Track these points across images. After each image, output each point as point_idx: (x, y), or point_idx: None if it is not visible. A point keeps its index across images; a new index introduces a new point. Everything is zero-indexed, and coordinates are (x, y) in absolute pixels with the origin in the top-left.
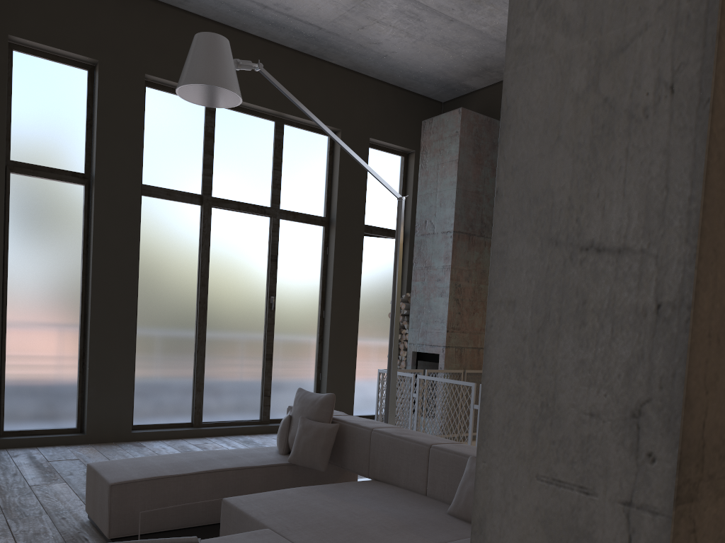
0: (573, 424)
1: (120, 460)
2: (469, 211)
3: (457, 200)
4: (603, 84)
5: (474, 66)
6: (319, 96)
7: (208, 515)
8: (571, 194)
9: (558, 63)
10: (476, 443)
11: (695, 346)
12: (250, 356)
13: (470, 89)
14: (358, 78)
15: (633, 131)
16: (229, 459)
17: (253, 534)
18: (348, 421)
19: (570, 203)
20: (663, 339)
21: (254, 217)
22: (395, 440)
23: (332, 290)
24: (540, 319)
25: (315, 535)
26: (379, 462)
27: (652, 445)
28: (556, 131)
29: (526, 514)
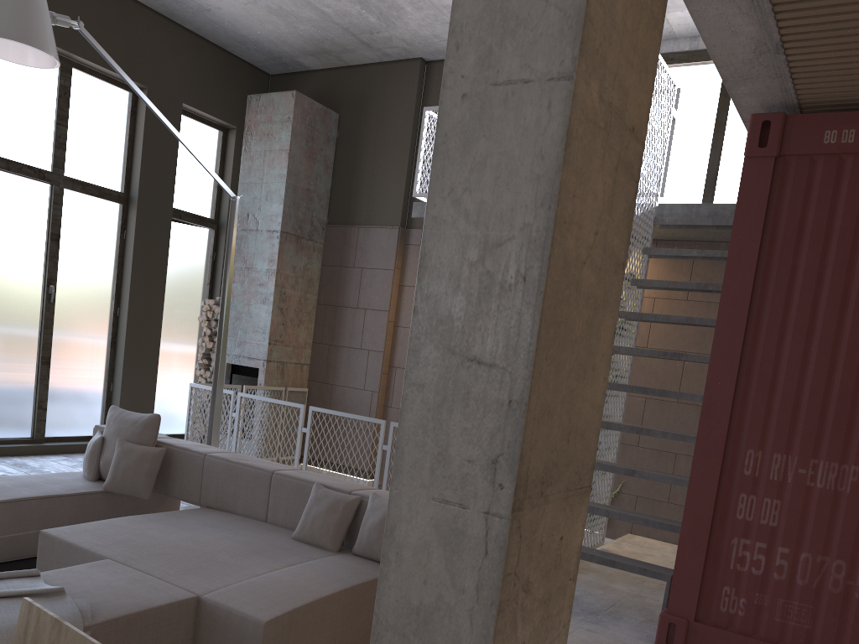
0: (457, 466)
1: None
2: (298, 210)
3: (286, 196)
4: (487, 262)
5: (312, 45)
6: (121, 41)
7: (6, 551)
8: (464, 323)
9: (460, 238)
10: (303, 468)
11: (527, 425)
12: (19, 358)
13: (304, 67)
14: (171, 27)
15: (502, 296)
16: (28, 486)
17: (95, 565)
18: (176, 444)
19: (463, 330)
20: (511, 420)
21: (29, 182)
22: (233, 466)
23: (130, 284)
24: (440, 399)
25: (163, 563)
26: (214, 488)
27: (502, 479)
28: (457, 281)
29: (424, 522)
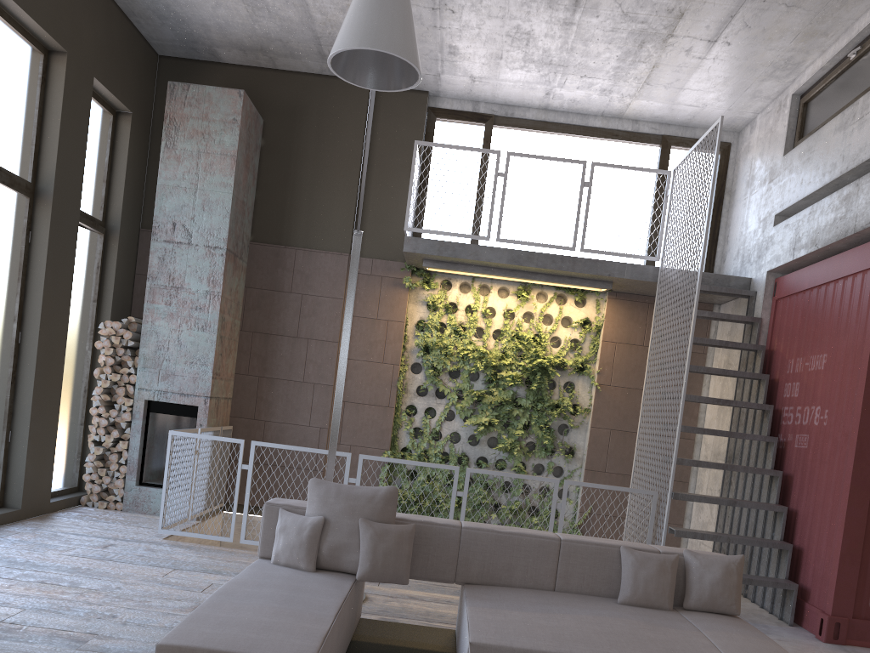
0: None
1: (191, 626)
2: (237, 225)
3: (232, 209)
4: None
5: (255, 41)
6: None
7: None
8: None
9: None
10: None
11: None
12: None
13: (214, 58)
14: None
15: None
16: (301, 591)
17: None
18: (409, 518)
19: None
20: None
21: None
22: (506, 536)
23: (42, 303)
24: None
25: (641, 652)
26: (478, 563)
27: None
28: None
29: None
